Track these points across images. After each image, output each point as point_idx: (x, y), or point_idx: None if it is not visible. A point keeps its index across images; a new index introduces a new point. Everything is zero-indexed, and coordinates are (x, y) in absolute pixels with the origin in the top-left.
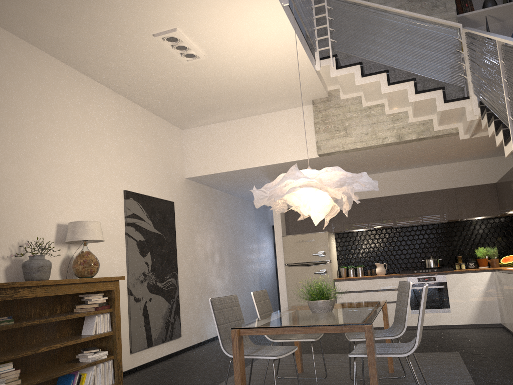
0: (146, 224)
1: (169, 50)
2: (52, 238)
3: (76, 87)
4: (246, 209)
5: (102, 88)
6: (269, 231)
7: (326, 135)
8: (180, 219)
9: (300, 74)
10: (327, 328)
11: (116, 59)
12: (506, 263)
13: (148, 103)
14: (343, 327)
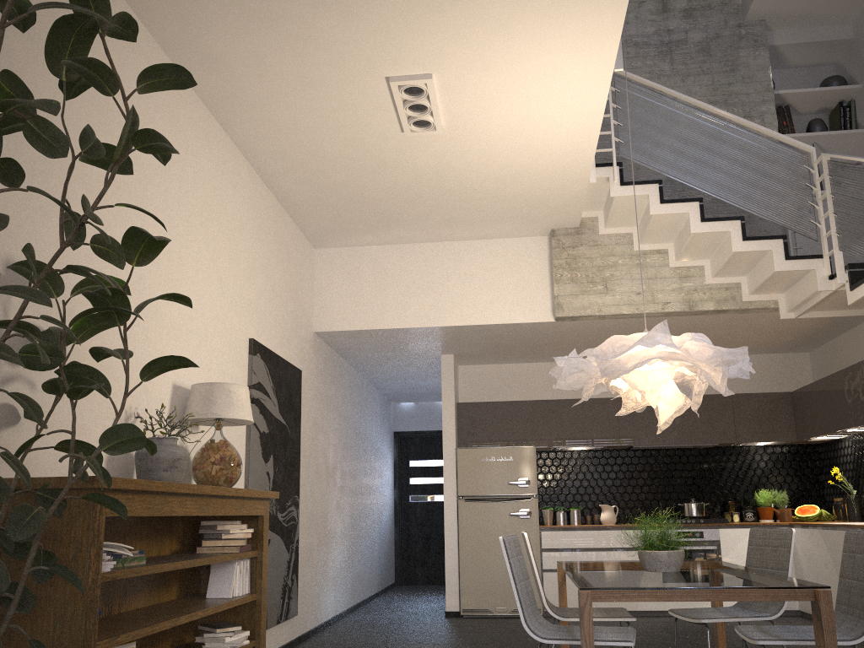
0: (271, 404)
1: (397, 108)
2: (166, 410)
3: (210, 144)
4: (370, 399)
5: (237, 154)
6: (390, 440)
7: (572, 287)
8: (305, 402)
9: (563, 185)
10: (749, 592)
11: (294, 108)
12: (805, 517)
13: (291, 193)
14: (777, 591)
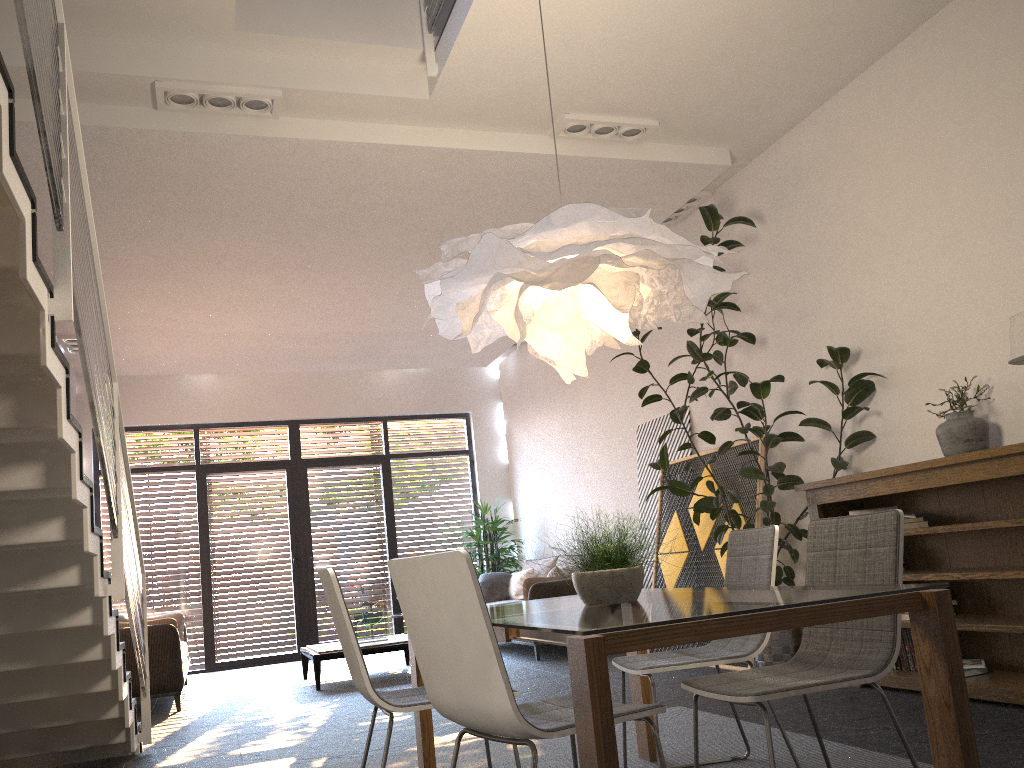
0: None
1: None
2: None
3: None
4: None
5: None
6: None
7: None
8: None
9: None
10: None
11: None
12: None
13: None
14: None
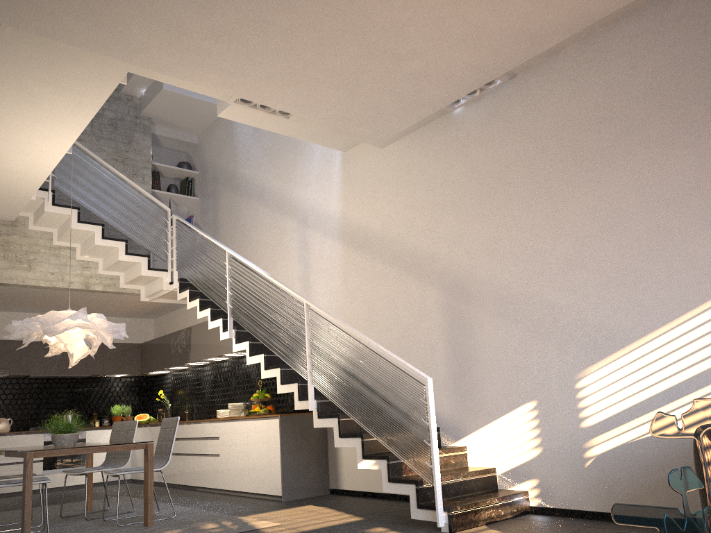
0: None
1: None
2: None
3: None
4: None
5: None
6: None
7: (4, 262)
8: None
9: (11, 196)
10: (116, 447)
11: None
12: (141, 421)
13: None
14: (129, 445)
